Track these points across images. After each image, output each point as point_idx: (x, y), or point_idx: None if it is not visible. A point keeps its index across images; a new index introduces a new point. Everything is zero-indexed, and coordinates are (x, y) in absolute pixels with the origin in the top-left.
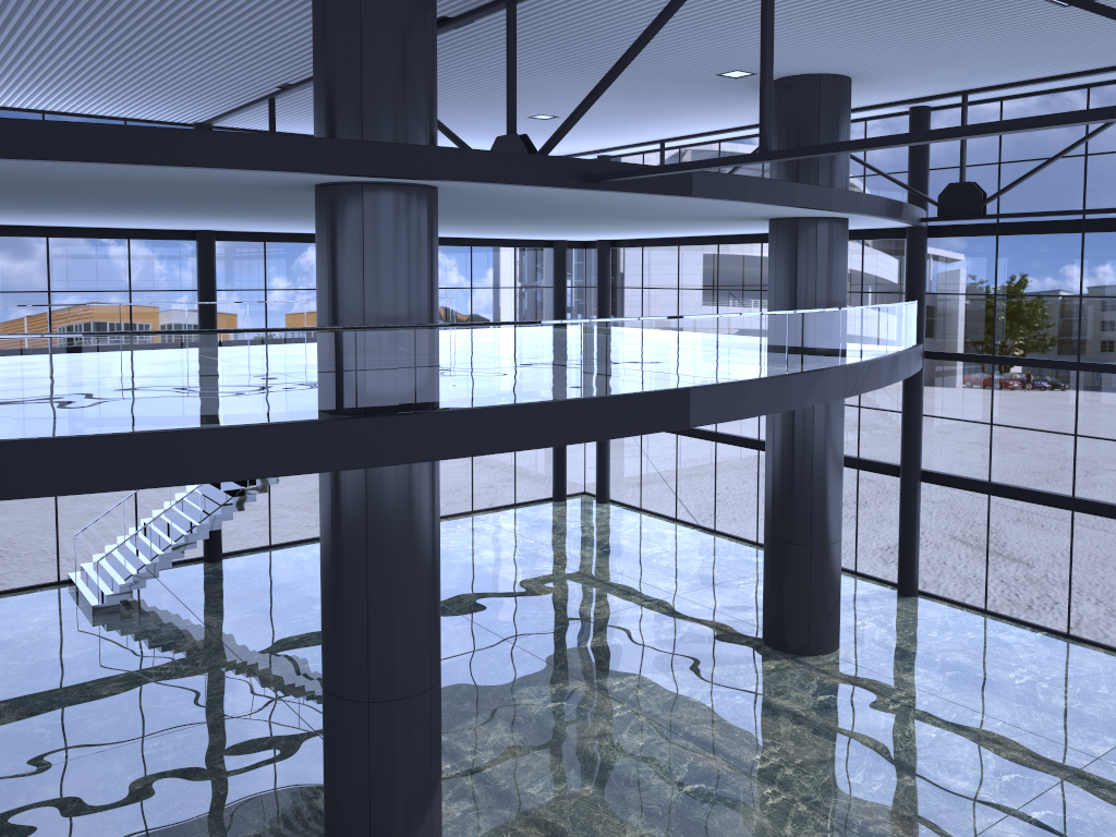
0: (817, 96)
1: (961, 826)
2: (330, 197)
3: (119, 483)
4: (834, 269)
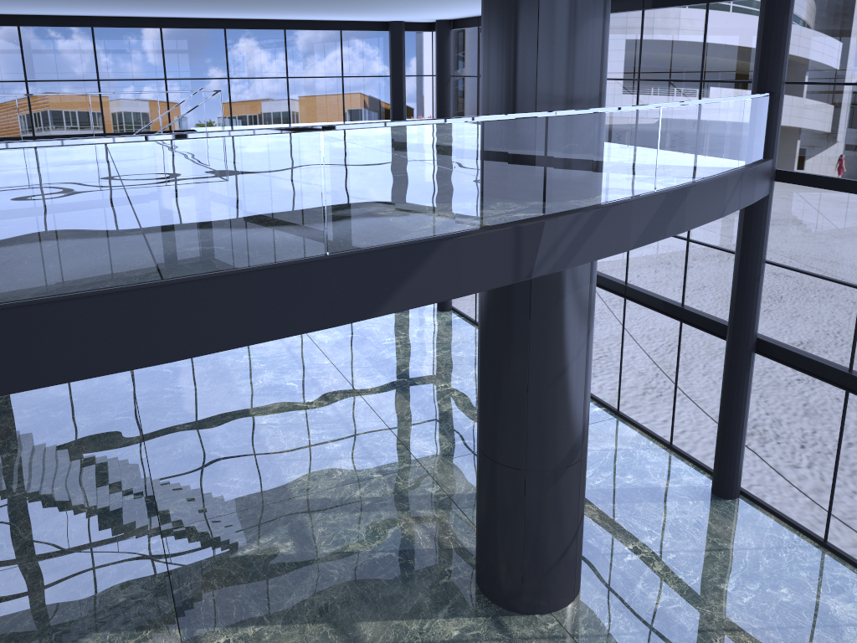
0: None
1: None
2: None
3: None
4: (571, 43)
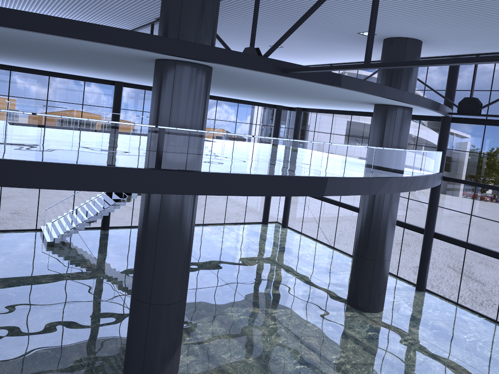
0: (404, 48)
1: None
2: (160, 66)
3: (40, 185)
4: (402, 131)
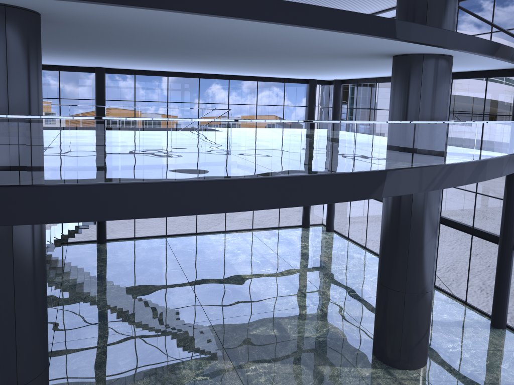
0: None
1: None
2: None
3: None
4: (435, 93)
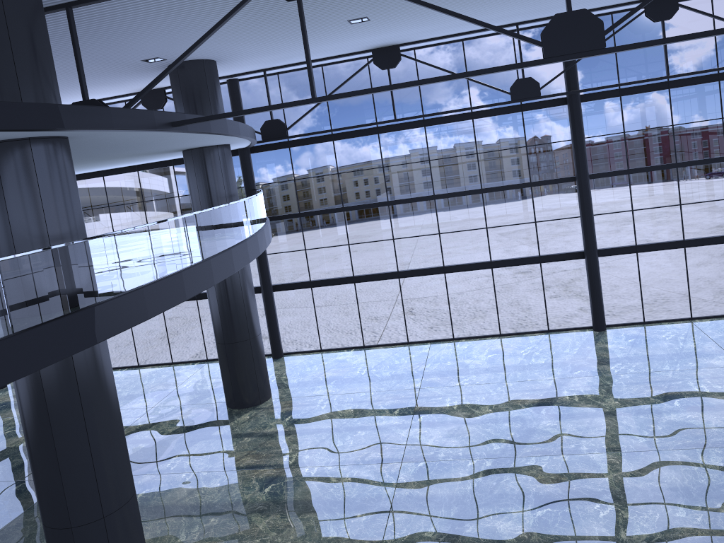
0: (204, 73)
1: (399, 438)
2: None
3: None
4: (231, 175)
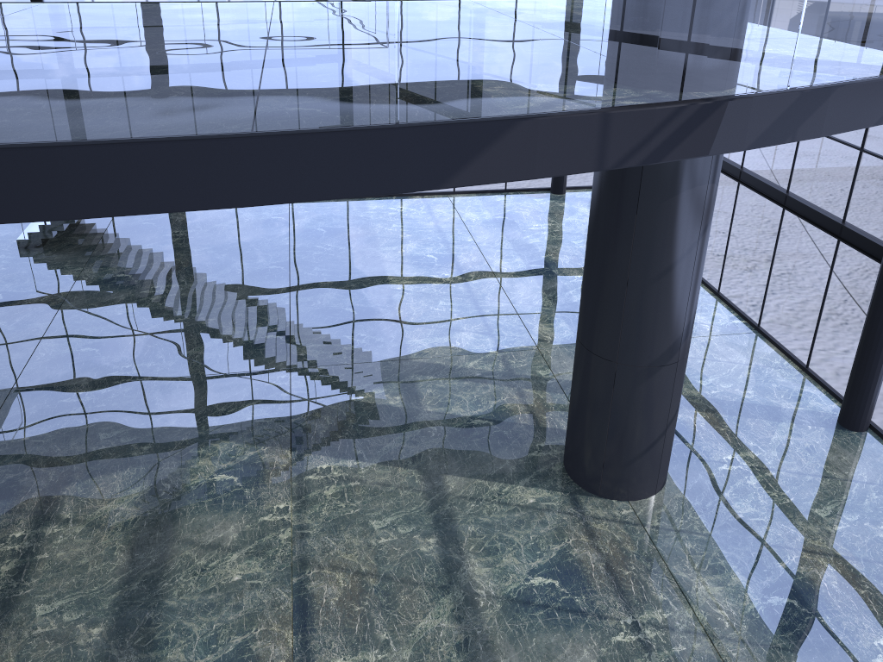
0: None
1: None
2: None
3: None
4: None
